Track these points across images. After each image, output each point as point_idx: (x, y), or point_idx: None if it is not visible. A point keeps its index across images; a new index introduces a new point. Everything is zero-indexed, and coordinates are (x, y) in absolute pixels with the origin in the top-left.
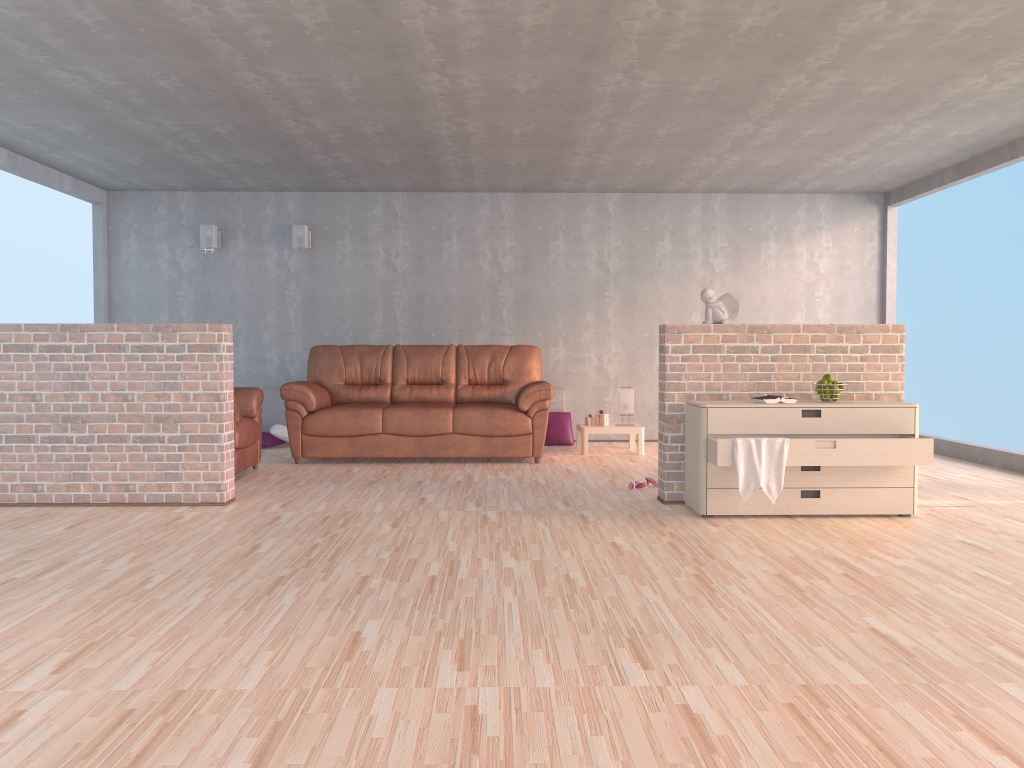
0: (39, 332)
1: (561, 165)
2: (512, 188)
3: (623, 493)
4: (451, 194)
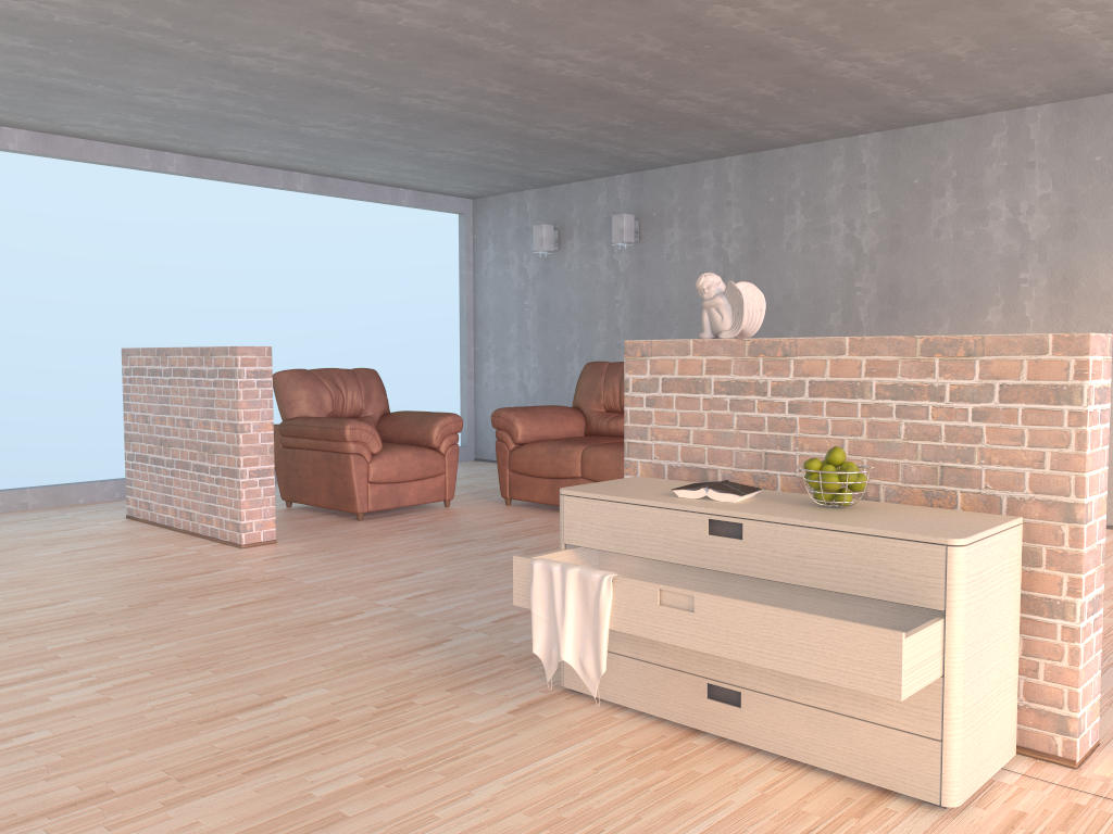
0: (147, 356)
1: (841, 81)
2: (861, 126)
3: None
4: (794, 148)
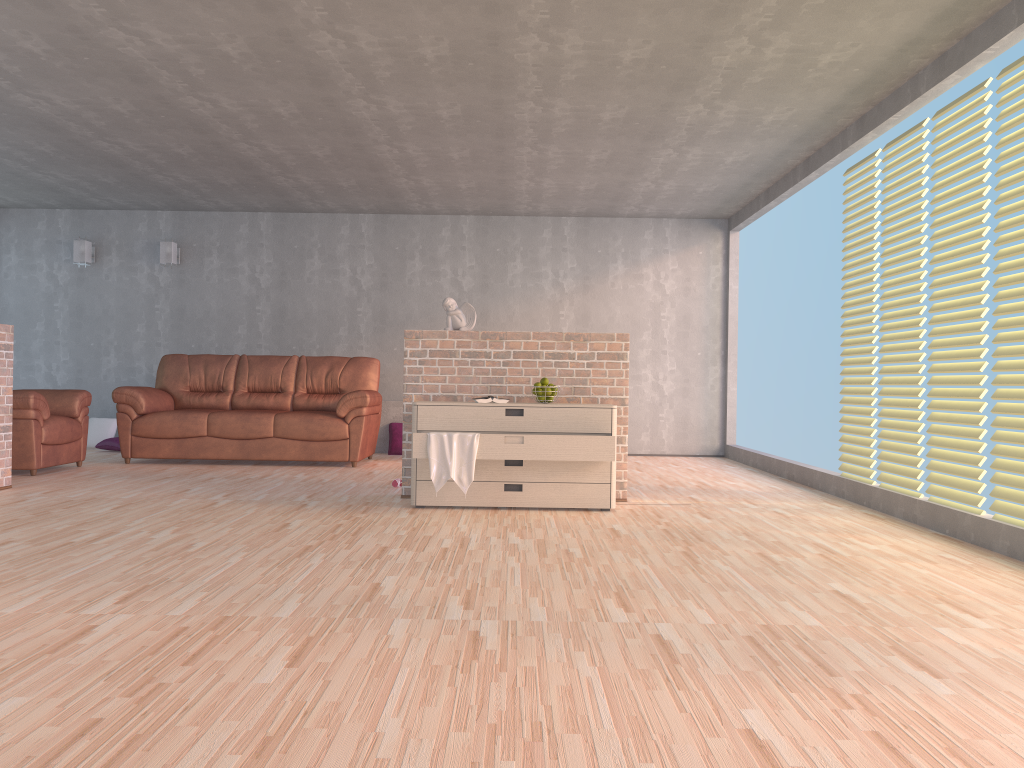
0: None
1: (392, 187)
2: (368, 209)
3: (382, 490)
4: (314, 215)
